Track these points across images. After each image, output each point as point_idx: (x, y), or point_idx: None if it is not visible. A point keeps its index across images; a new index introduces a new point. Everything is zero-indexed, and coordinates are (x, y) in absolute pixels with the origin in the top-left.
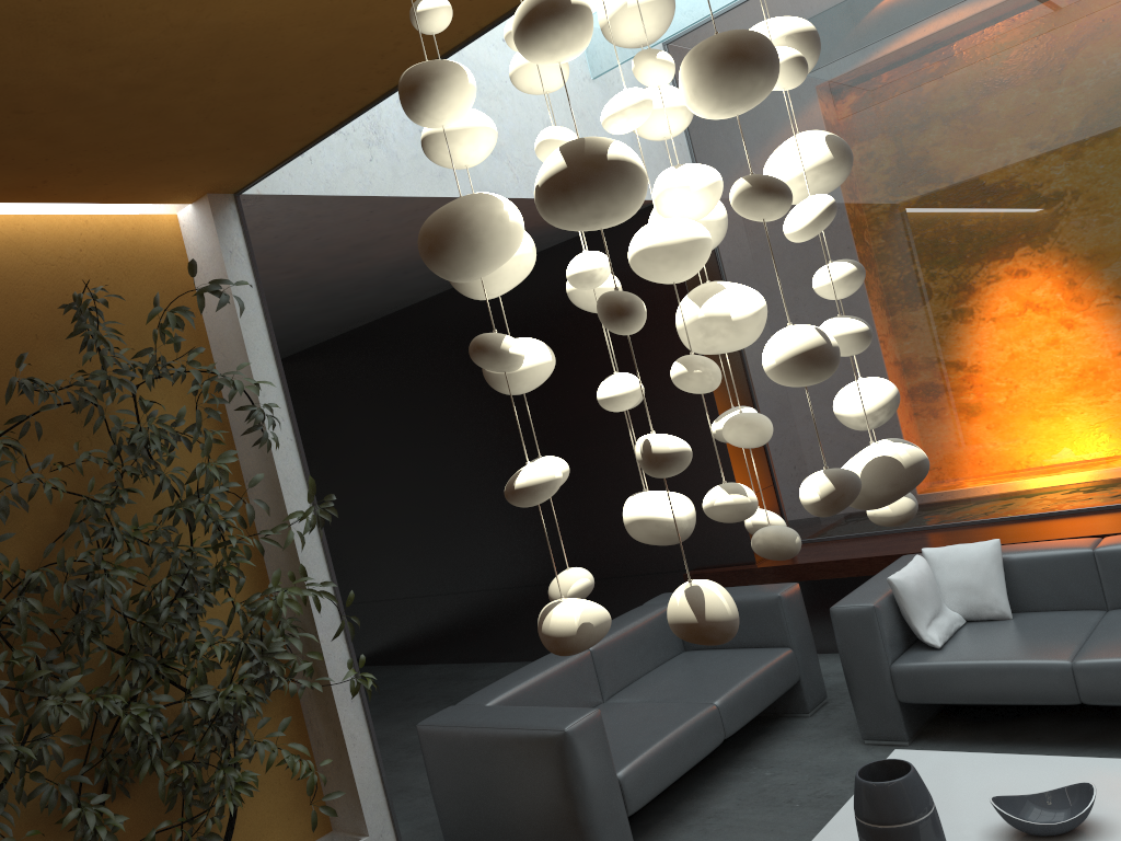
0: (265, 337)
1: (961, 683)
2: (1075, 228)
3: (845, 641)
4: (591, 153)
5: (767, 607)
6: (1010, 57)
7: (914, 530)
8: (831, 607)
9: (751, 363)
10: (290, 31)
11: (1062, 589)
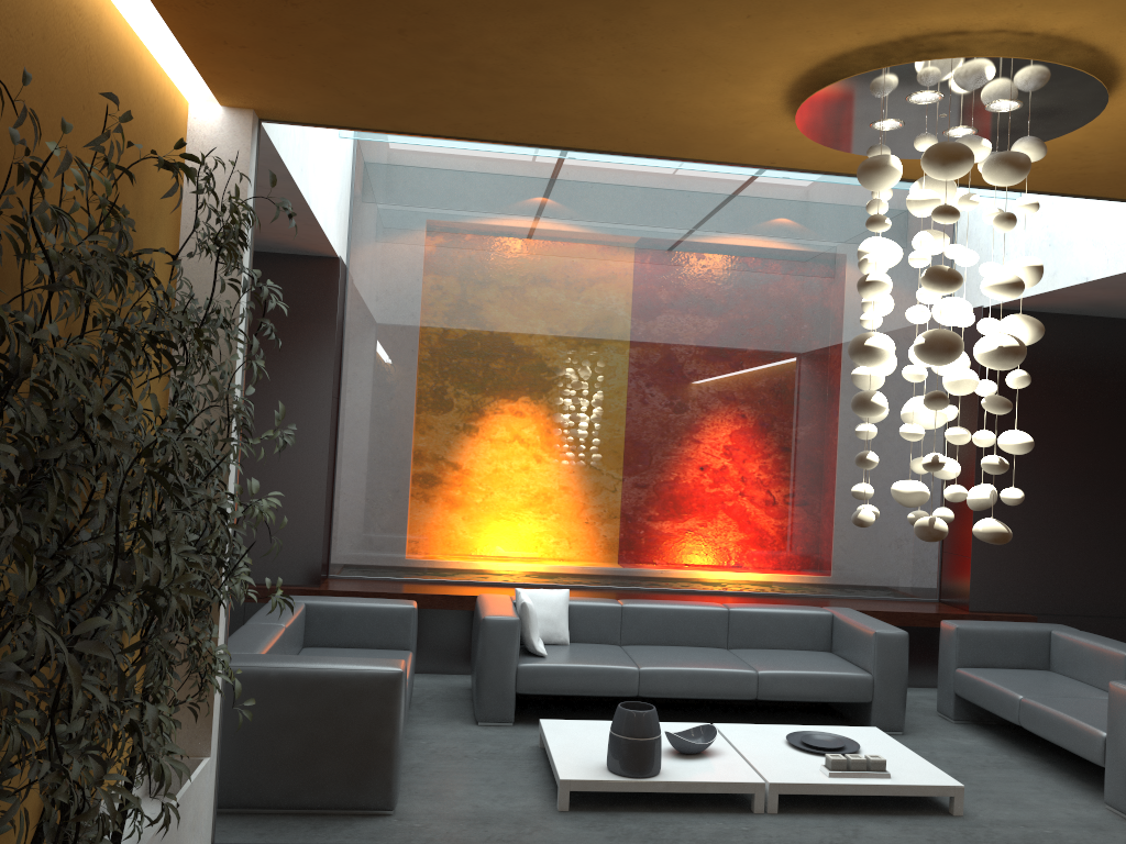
0: (248, 259)
1: (568, 679)
2: (610, 399)
3: (490, 643)
4: (1024, 344)
5: (402, 615)
6: (605, 276)
7: (441, 582)
8: (485, 617)
9: (344, 416)
10: (582, 102)
11: (598, 629)
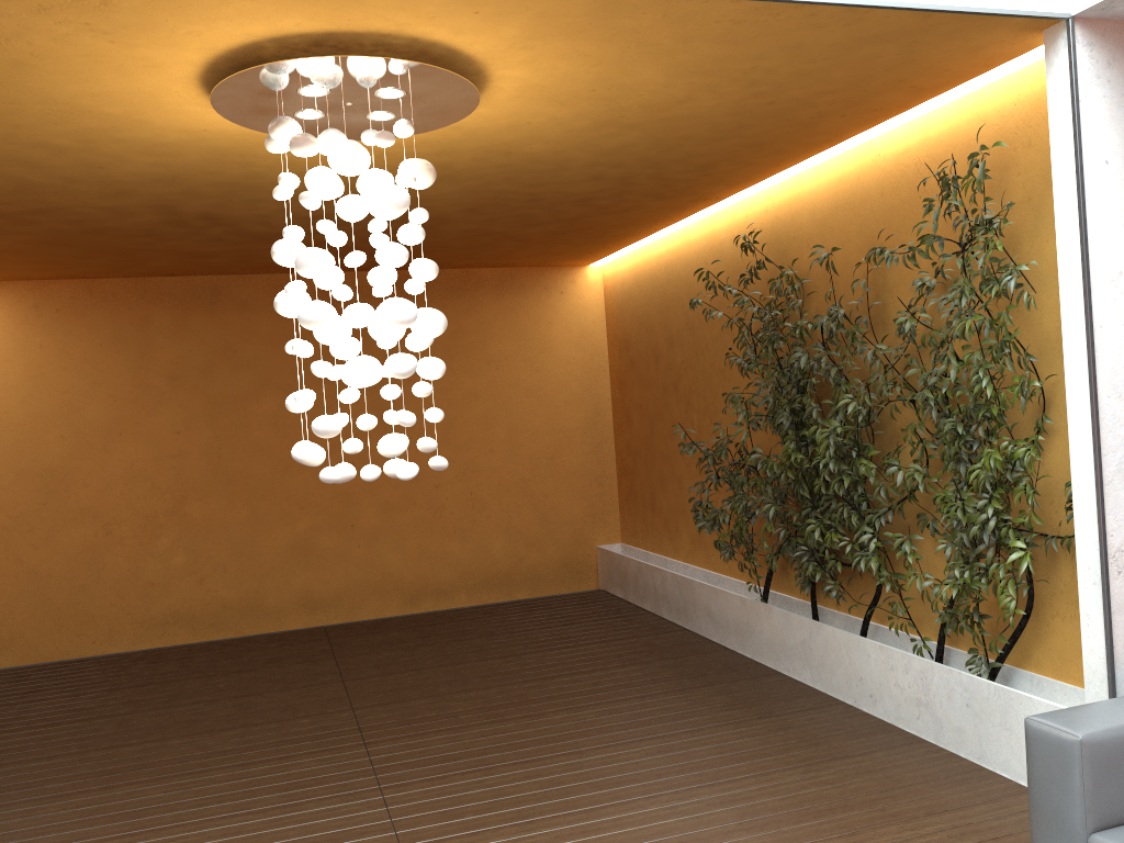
0: (1073, 182)
1: None
2: None
3: None
4: None
5: None
6: None
7: None
8: None
9: None
10: (681, 59)
11: None
